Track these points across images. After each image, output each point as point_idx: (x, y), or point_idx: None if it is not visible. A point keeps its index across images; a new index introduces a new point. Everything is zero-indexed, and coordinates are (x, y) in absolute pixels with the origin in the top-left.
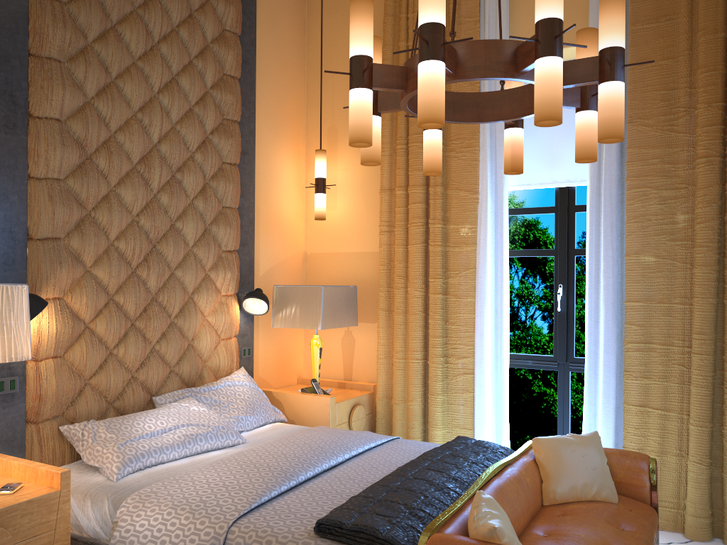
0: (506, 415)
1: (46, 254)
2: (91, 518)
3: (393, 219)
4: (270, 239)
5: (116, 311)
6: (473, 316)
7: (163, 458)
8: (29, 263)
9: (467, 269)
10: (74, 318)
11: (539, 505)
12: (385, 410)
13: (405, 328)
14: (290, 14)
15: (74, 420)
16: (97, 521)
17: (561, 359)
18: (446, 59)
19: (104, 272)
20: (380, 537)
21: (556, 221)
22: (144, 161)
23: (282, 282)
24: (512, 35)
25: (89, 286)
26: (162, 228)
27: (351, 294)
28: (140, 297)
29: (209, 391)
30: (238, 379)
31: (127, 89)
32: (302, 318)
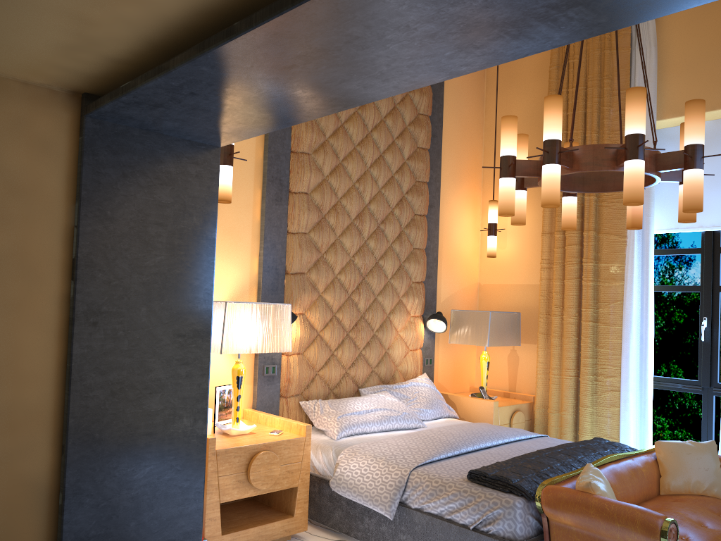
0: (649, 429)
1: (296, 283)
2: (321, 461)
3: (552, 258)
4: (450, 272)
5: (337, 324)
6: (620, 341)
7: (367, 429)
8: (285, 289)
9: (615, 301)
10: (310, 327)
11: (655, 493)
12: (542, 418)
13: (560, 349)
14: (471, 91)
15: (308, 398)
16: (325, 463)
17: (705, 384)
18: (564, 159)
19: (330, 297)
20: (511, 484)
21: (702, 260)
22: (359, 217)
23: (459, 307)
24: (660, 101)
25: (321, 306)
26: (369, 265)
27: (515, 319)
28: (353, 315)
29: (399, 388)
30: (421, 381)
31: (349, 167)
32: (472, 336)
